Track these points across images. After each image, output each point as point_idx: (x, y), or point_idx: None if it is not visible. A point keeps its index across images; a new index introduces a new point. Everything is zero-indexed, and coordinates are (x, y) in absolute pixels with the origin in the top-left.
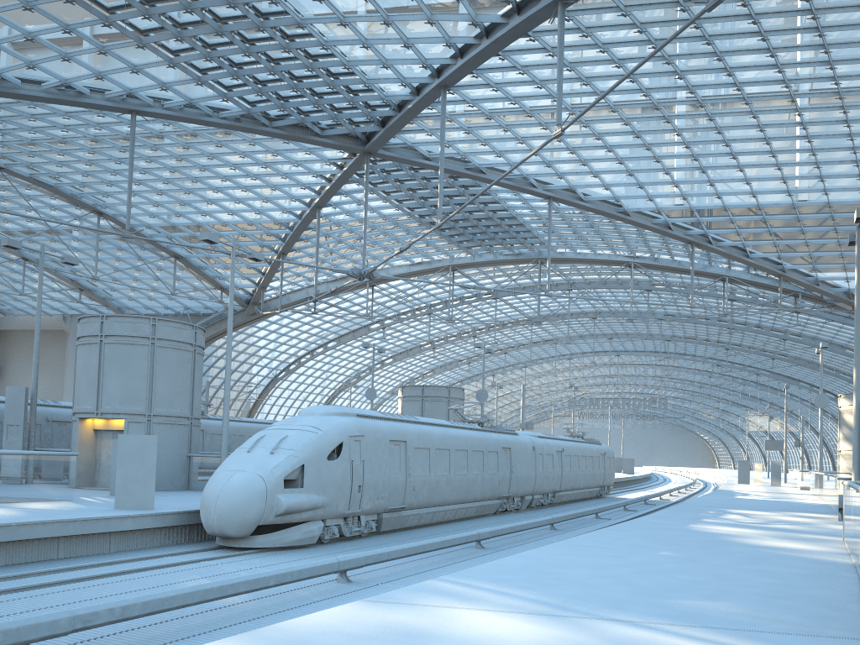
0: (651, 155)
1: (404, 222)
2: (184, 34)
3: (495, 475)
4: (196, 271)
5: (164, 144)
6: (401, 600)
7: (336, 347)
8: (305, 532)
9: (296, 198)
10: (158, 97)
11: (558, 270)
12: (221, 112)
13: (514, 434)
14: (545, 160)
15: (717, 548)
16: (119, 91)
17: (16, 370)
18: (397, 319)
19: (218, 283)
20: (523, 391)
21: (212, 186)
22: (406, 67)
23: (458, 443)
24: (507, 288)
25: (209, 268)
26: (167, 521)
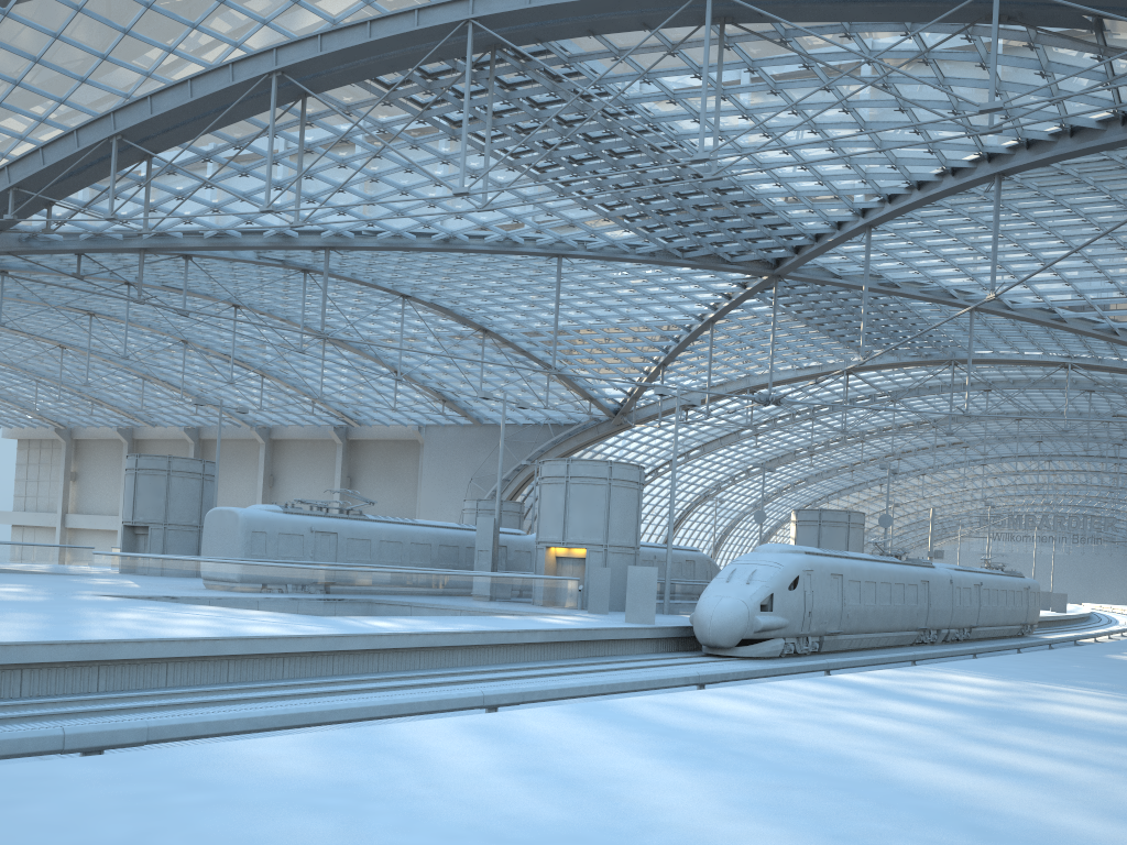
0: (1092, 265)
1: (799, 330)
2: (625, 196)
3: (914, 607)
4: (567, 382)
5: (570, 272)
6: (912, 670)
7: (699, 456)
8: (772, 646)
9: (688, 313)
10: (583, 241)
11: (975, 373)
12: (637, 248)
13: (931, 567)
14: (968, 274)
15: (1120, 666)
16: (550, 239)
17: (366, 482)
18: (773, 424)
19: (588, 393)
20: (932, 516)
21: (604, 305)
22: (831, 209)
23: (883, 576)
24: (909, 388)
25: (581, 378)
26: (667, 633)
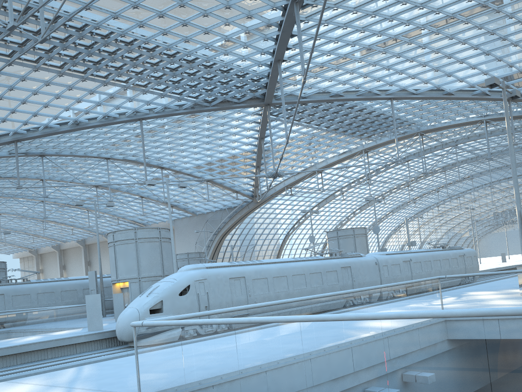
0: (444, 55)
1: (318, 133)
2: (141, 77)
3: (336, 285)
4: (220, 185)
5: (169, 128)
6: (20, 380)
7: (317, 210)
8: None
9: (248, 137)
10: (149, 108)
11: (432, 136)
12: (182, 106)
13: (359, 256)
14: (375, 78)
15: None
16: (131, 111)
17: None
18: (349, 186)
19: (233, 189)
20: (406, 222)
21: (204, 142)
22: (256, 56)
23: (295, 270)
24: (413, 153)
25: (226, 182)
26: (106, 335)
